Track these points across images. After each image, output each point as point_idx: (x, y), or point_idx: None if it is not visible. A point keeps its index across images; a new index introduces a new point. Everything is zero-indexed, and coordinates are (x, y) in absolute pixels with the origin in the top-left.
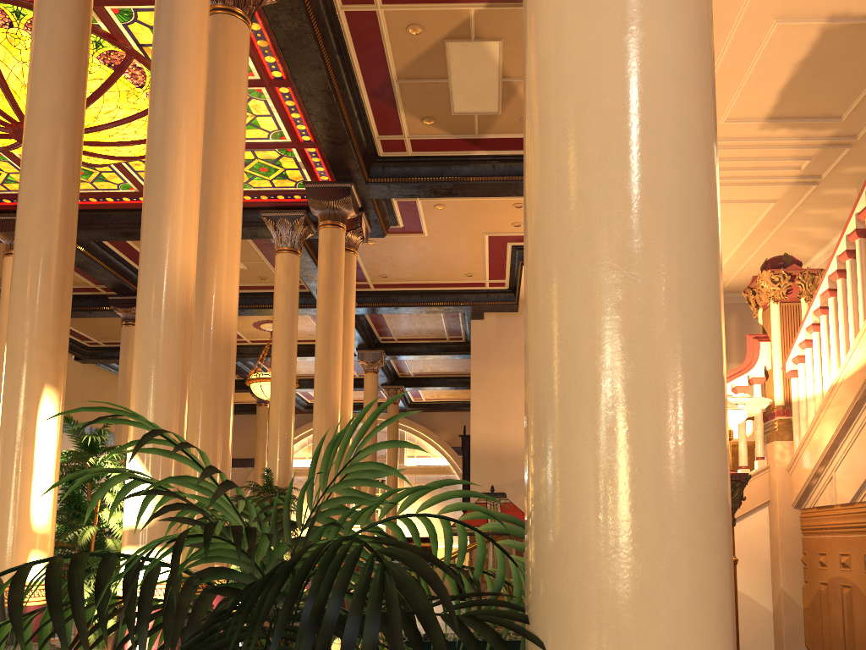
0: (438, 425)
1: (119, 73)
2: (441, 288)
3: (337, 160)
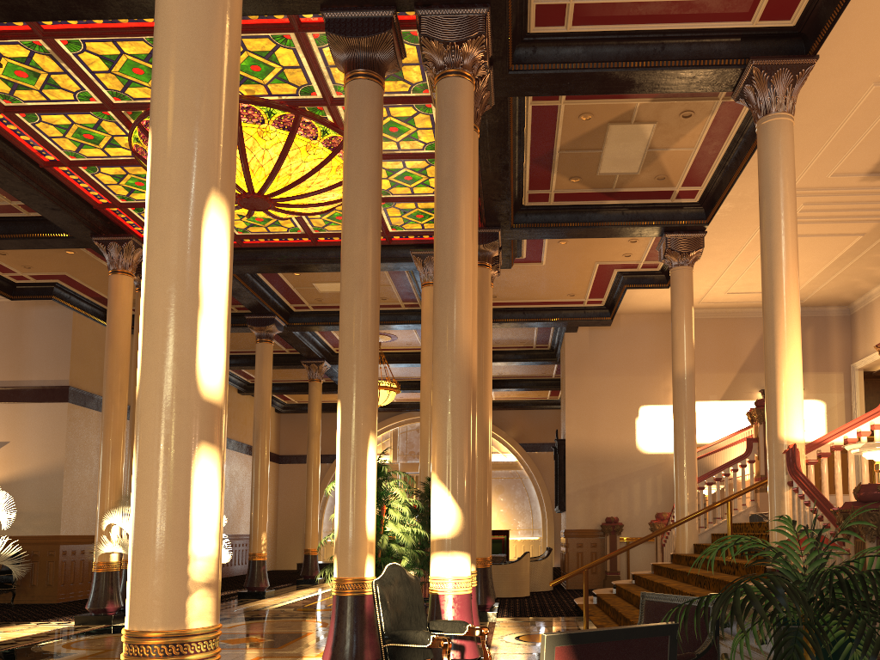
0: (506, 422)
1: (336, 153)
2: (543, 305)
3: (493, 212)
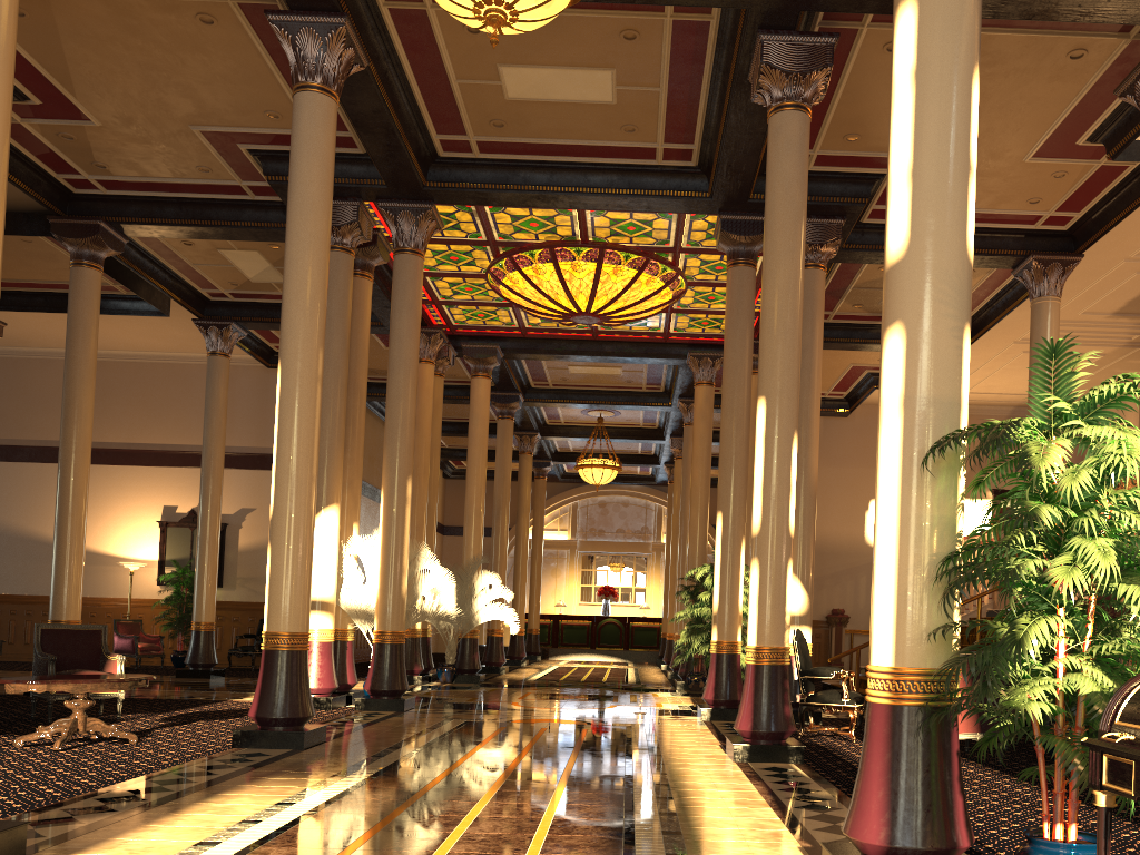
0: None
1: (668, 285)
2: None
3: None
